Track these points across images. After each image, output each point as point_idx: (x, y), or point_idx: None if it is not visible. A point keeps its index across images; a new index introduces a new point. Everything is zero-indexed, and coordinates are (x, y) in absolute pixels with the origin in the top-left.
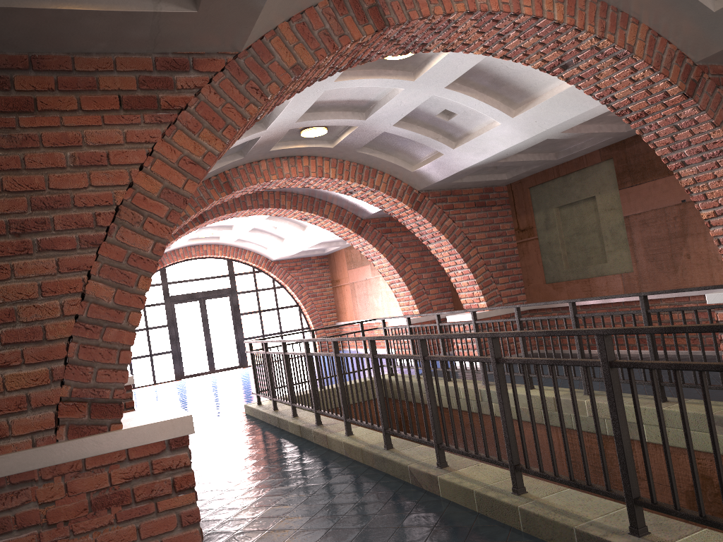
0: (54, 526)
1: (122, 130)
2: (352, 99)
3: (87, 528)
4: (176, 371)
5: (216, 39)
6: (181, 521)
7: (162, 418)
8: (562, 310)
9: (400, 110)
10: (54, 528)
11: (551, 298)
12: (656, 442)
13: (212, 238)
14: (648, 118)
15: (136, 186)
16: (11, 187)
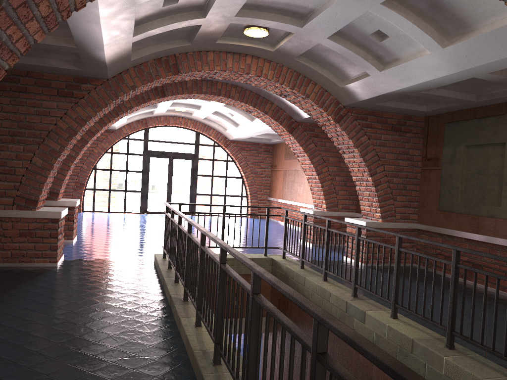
0: None
1: None
2: (290, 2)
3: None
4: (141, 206)
5: None
6: None
7: None
8: (446, 237)
9: (335, 22)
10: None
11: (440, 225)
12: None
13: (186, 113)
14: None
15: None
16: None
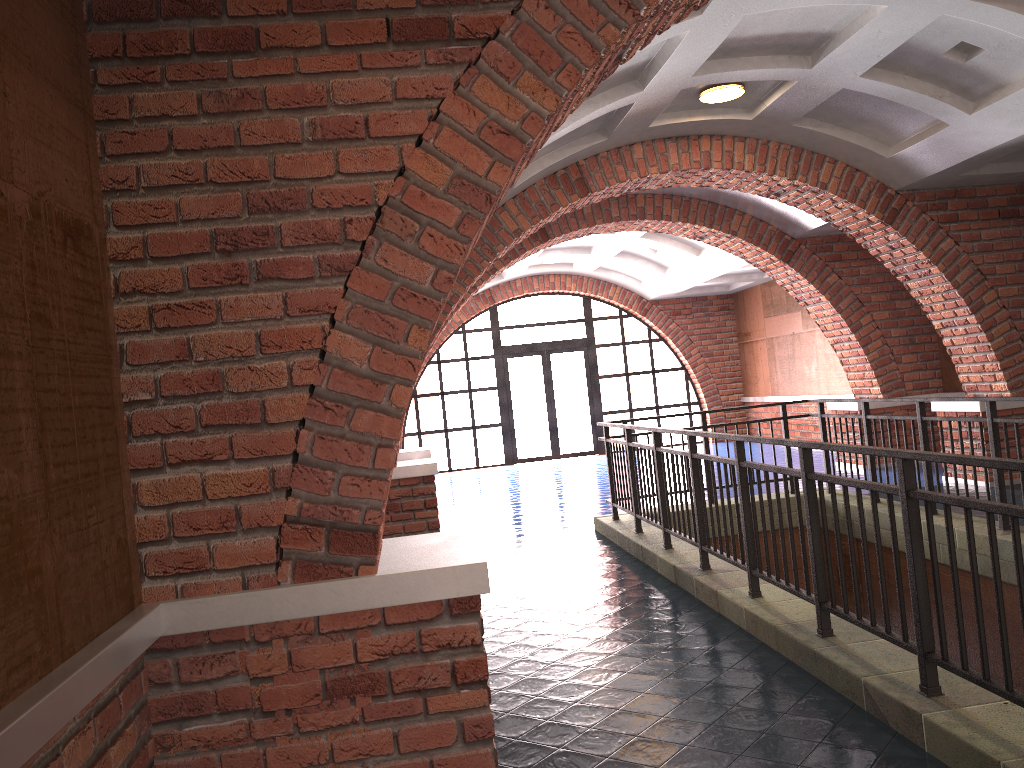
0: (271, 714)
1: (390, 78)
2: (791, 31)
3: (320, 726)
4: (506, 452)
5: None
6: (464, 733)
7: (440, 562)
8: None
9: (876, 47)
10: (270, 717)
11: None
12: None
13: (562, 266)
14: None
15: (410, 174)
16: (219, 176)
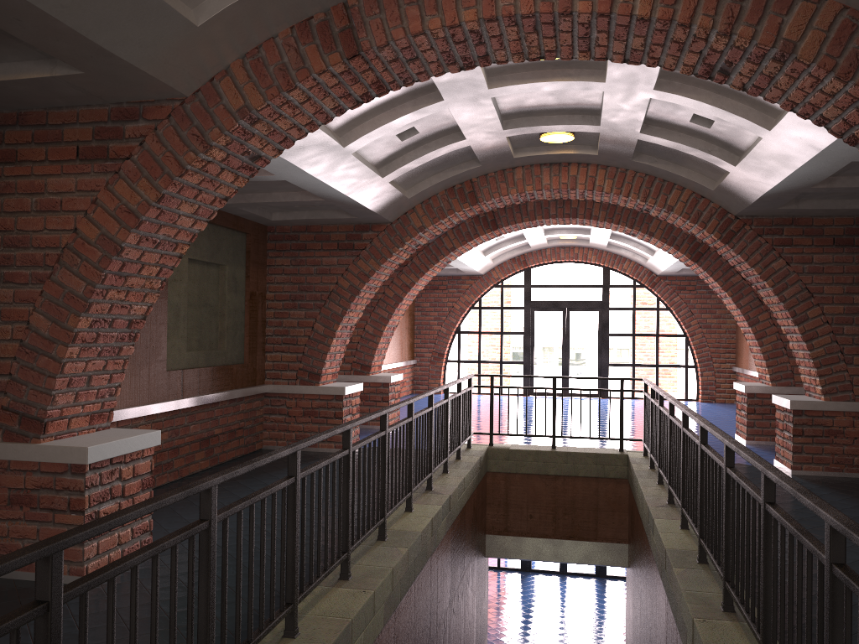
0: None
1: (76, 178)
2: (563, 101)
3: (4, 516)
4: (524, 385)
5: (145, 90)
6: None
7: (76, 443)
8: None
9: (630, 115)
10: None
11: None
12: None
13: (580, 241)
14: None
15: (79, 231)
16: None
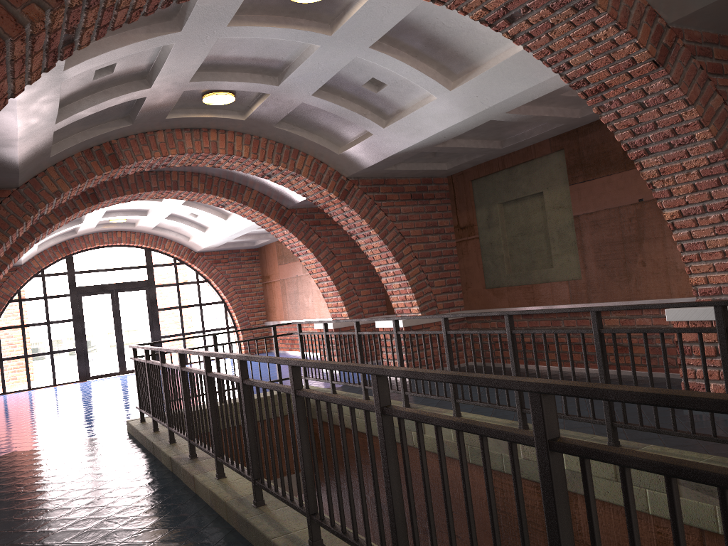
0: None
1: None
2: (259, 57)
3: None
4: (80, 371)
5: None
6: None
7: None
8: (502, 319)
9: (319, 75)
10: None
11: (491, 305)
12: (605, 500)
13: (126, 224)
14: (608, 93)
15: None
16: None
